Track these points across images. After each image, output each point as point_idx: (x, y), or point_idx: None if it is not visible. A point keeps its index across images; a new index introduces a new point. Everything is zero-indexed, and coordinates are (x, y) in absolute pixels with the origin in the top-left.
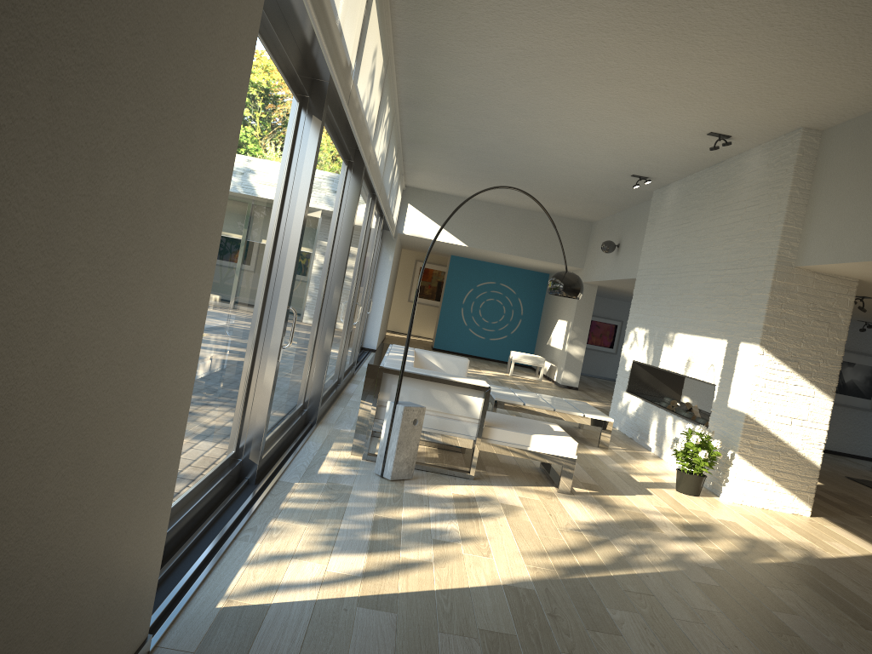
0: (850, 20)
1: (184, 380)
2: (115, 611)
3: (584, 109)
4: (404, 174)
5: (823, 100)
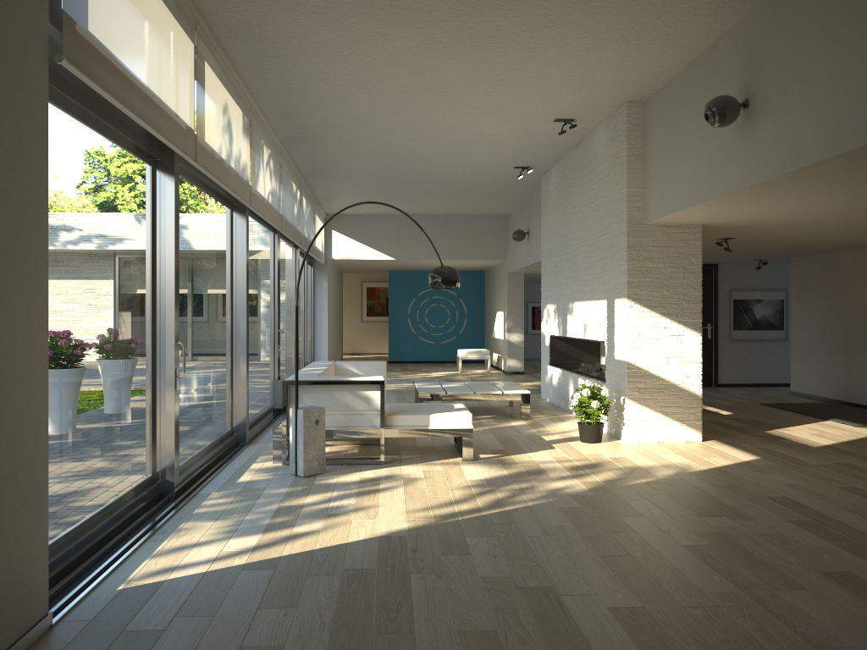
0: (604, 12)
1: (35, 405)
2: (1, 586)
3: (440, 119)
4: (319, 204)
5: (627, 77)
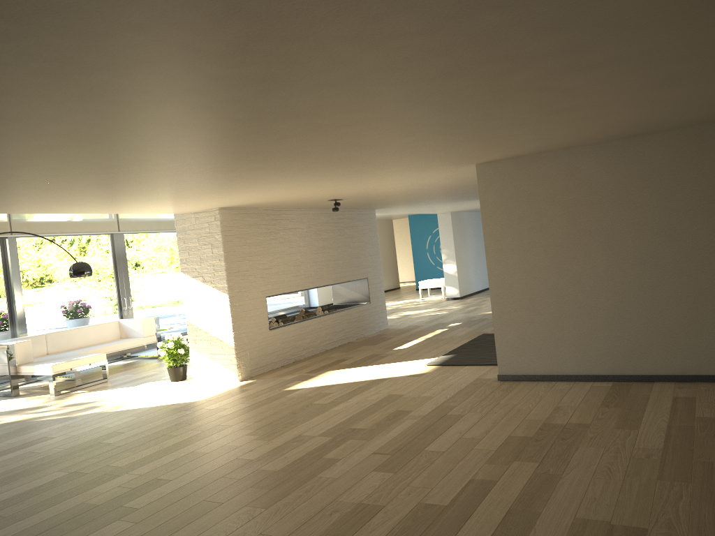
0: None
1: None
2: None
3: None
4: None
5: None
